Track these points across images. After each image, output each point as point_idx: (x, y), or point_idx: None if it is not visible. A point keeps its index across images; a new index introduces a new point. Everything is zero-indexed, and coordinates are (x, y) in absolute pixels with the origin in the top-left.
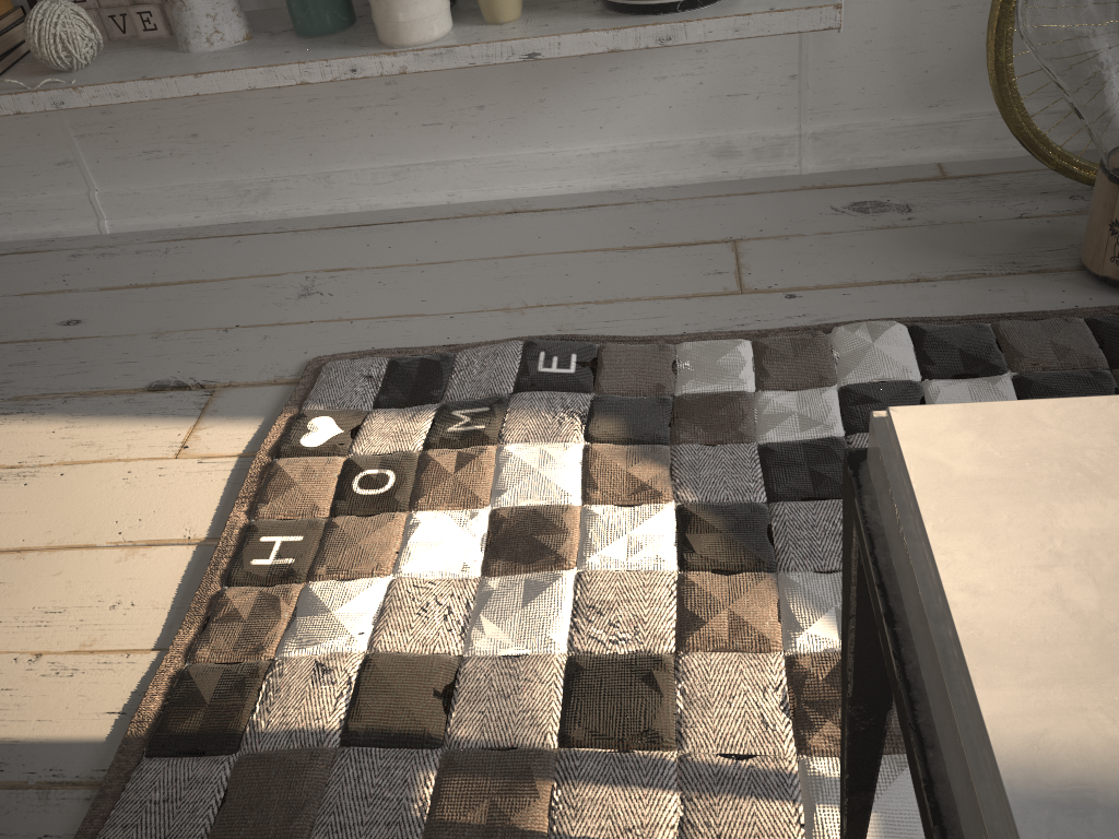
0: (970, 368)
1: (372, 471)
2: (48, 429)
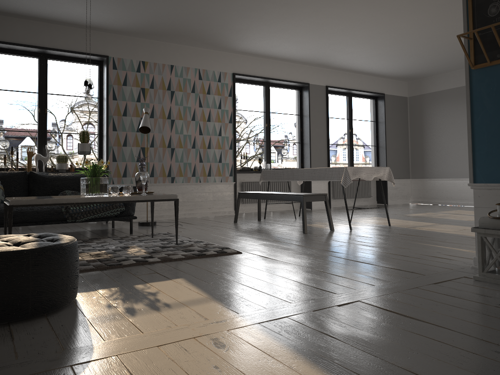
0: None
1: None
2: None
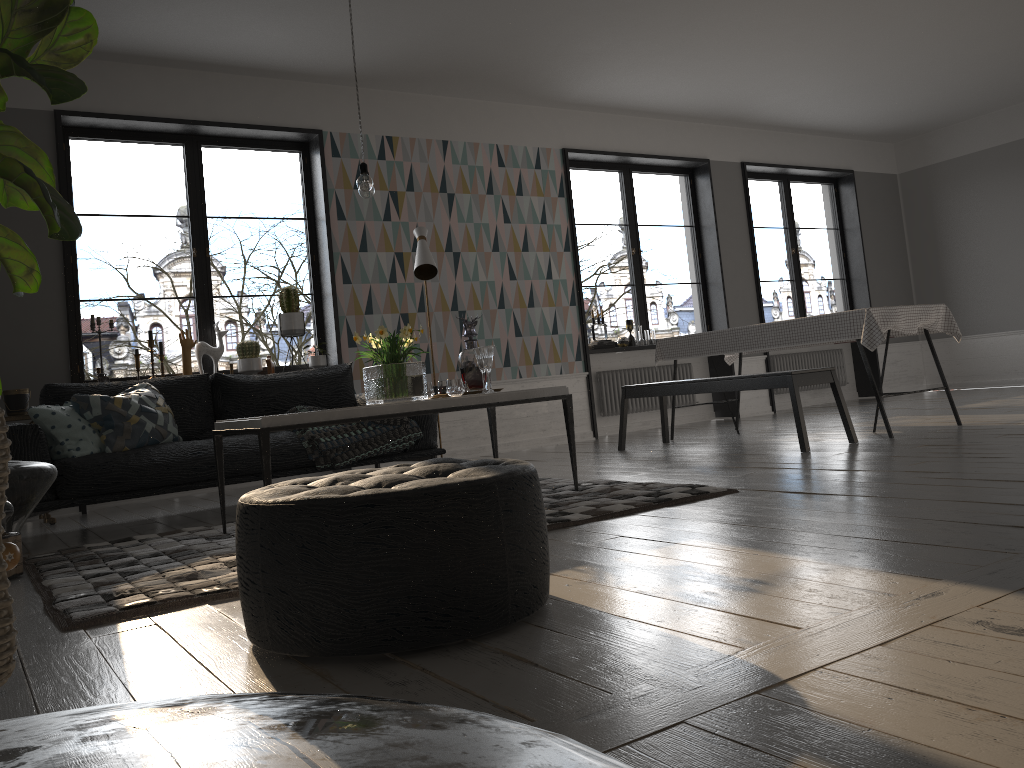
0: (75, 573)
1: (161, 592)
2: (140, 648)
